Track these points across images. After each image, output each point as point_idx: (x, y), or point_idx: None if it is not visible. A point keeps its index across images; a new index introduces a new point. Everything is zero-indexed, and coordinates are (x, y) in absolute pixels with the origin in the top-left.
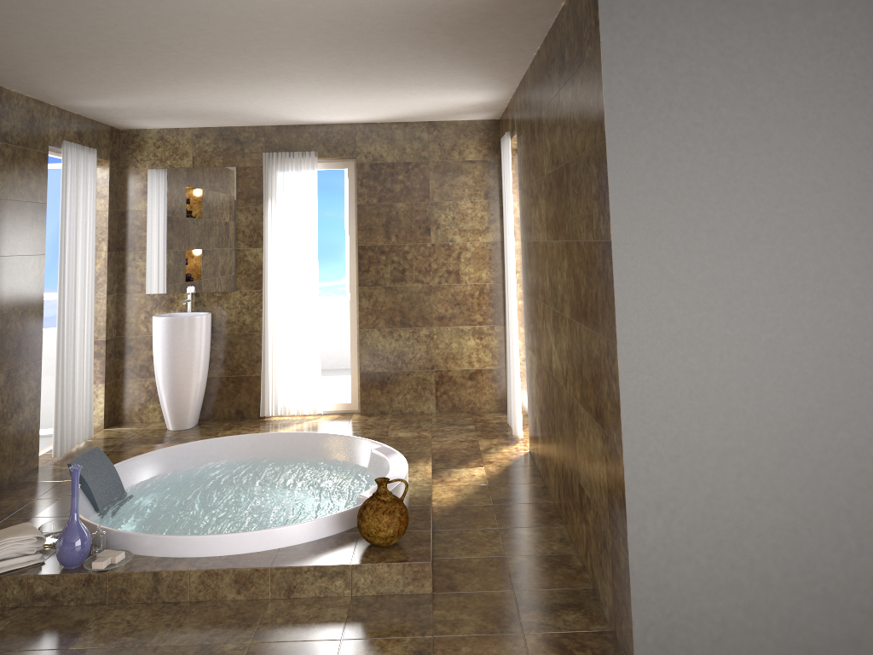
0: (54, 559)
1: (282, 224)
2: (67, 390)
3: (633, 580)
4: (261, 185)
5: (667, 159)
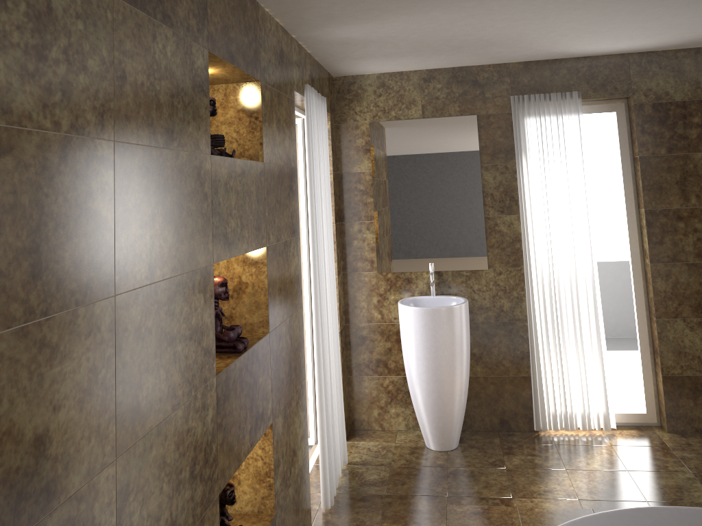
0: None
1: (541, 185)
2: (329, 412)
3: None
4: (509, 136)
5: None
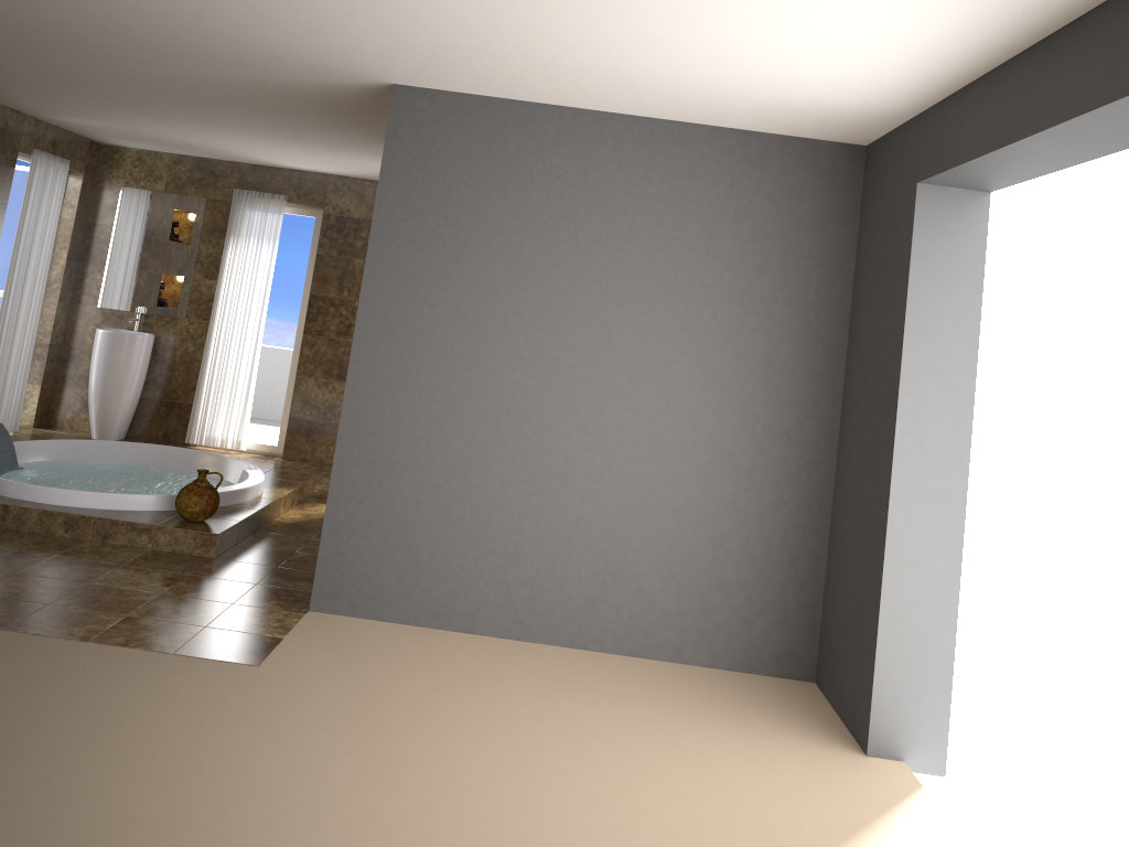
0: None
1: (240, 261)
2: None
3: (322, 544)
4: (227, 220)
5: (412, 248)
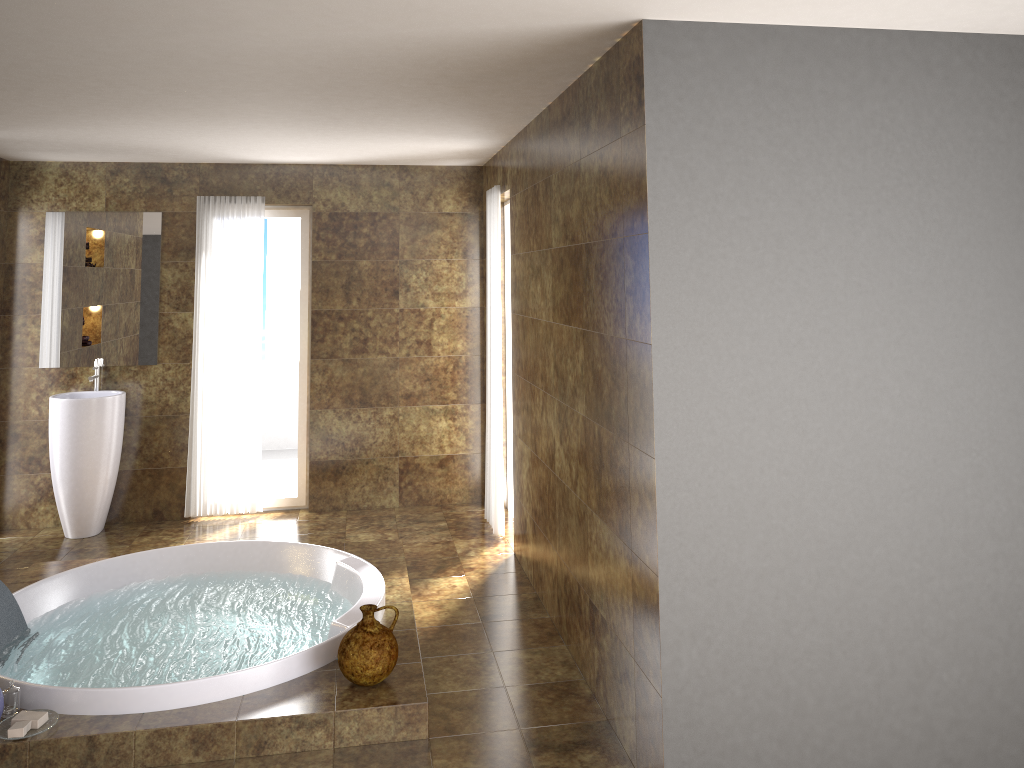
0: None
1: (219, 283)
2: None
3: (666, 717)
4: (193, 235)
5: (711, 256)
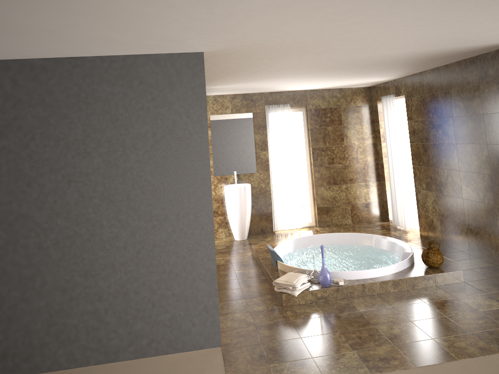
0: (313, 284)
1: (276, 139)
2: None
3: None
4: (264, 121)
5: None
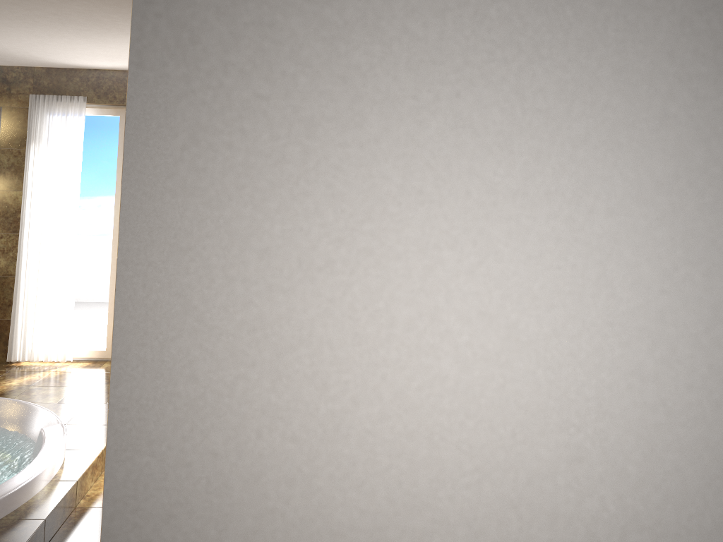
0: None
1: (45, 168)
2: None
3: None
4: (26, 127)
5: (212, 145)
